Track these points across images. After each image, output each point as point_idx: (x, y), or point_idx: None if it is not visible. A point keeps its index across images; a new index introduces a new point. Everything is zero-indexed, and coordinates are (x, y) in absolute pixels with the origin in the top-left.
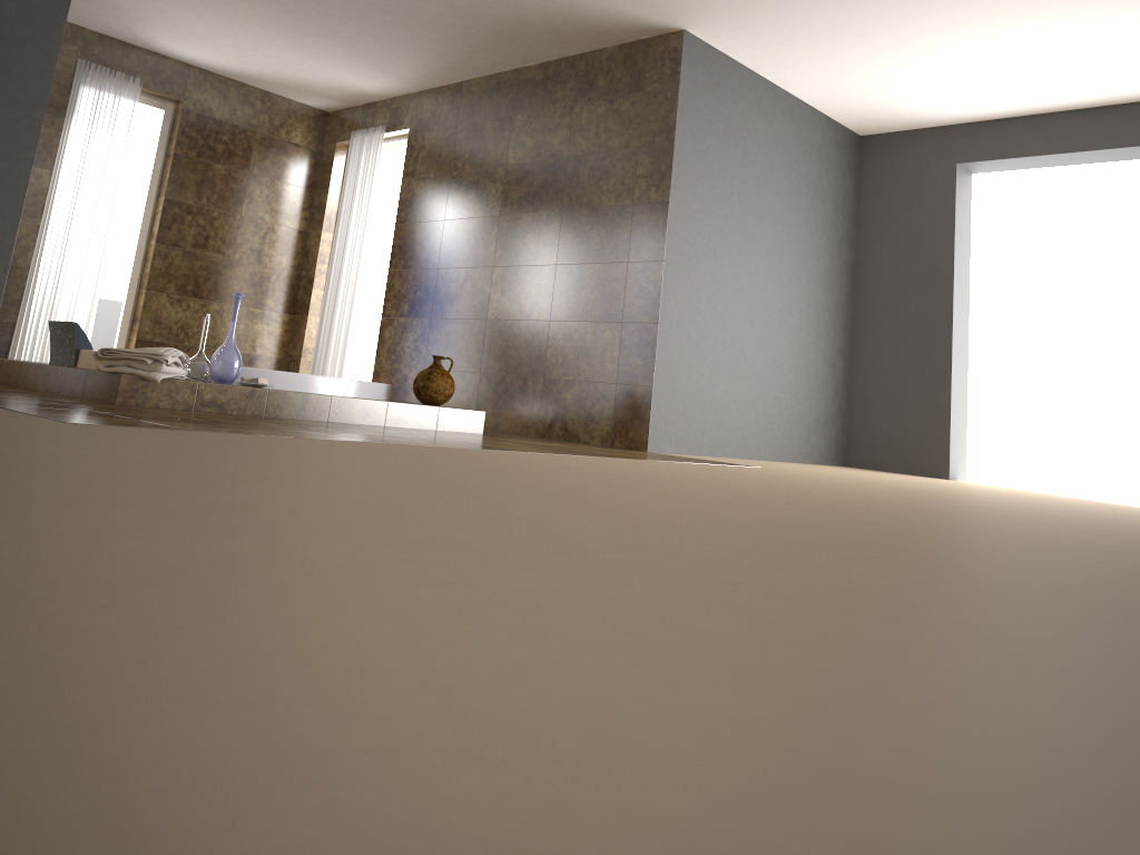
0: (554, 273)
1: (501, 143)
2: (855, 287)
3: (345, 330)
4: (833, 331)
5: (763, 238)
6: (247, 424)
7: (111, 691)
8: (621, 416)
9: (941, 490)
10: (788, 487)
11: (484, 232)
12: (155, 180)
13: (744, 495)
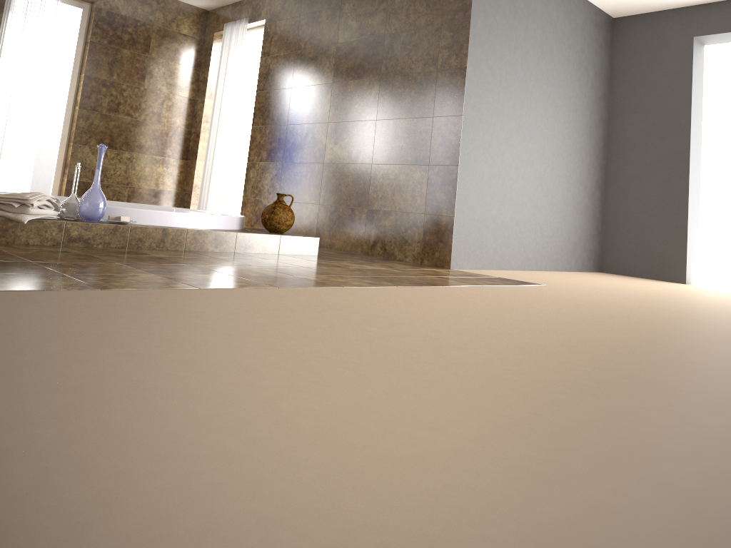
0: (375, 126)
1: (333, 26)
2: (609, 135)
3: (222, 171)
4: (592, 169)
5: (540, 97)
6: (82, 266)
7: None
8: (429, 240)
9: (707, 308)
10: (596, 329)
11: (321, 96)
12: (77, 62)
13: (575, 372)
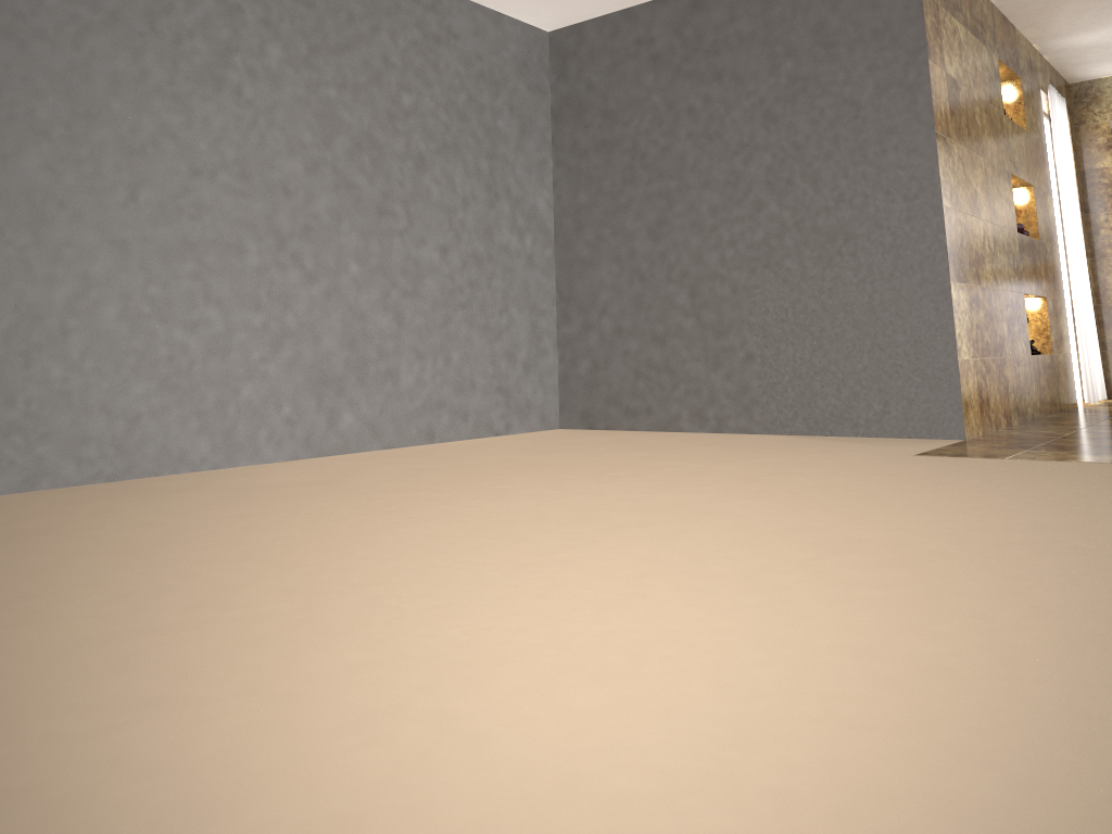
0: None
1: None
2: None
3: None
4: None
5: None
6: None
7: (357, 521)
8: None
9: None
10: None
11: None
12: None
13: None
